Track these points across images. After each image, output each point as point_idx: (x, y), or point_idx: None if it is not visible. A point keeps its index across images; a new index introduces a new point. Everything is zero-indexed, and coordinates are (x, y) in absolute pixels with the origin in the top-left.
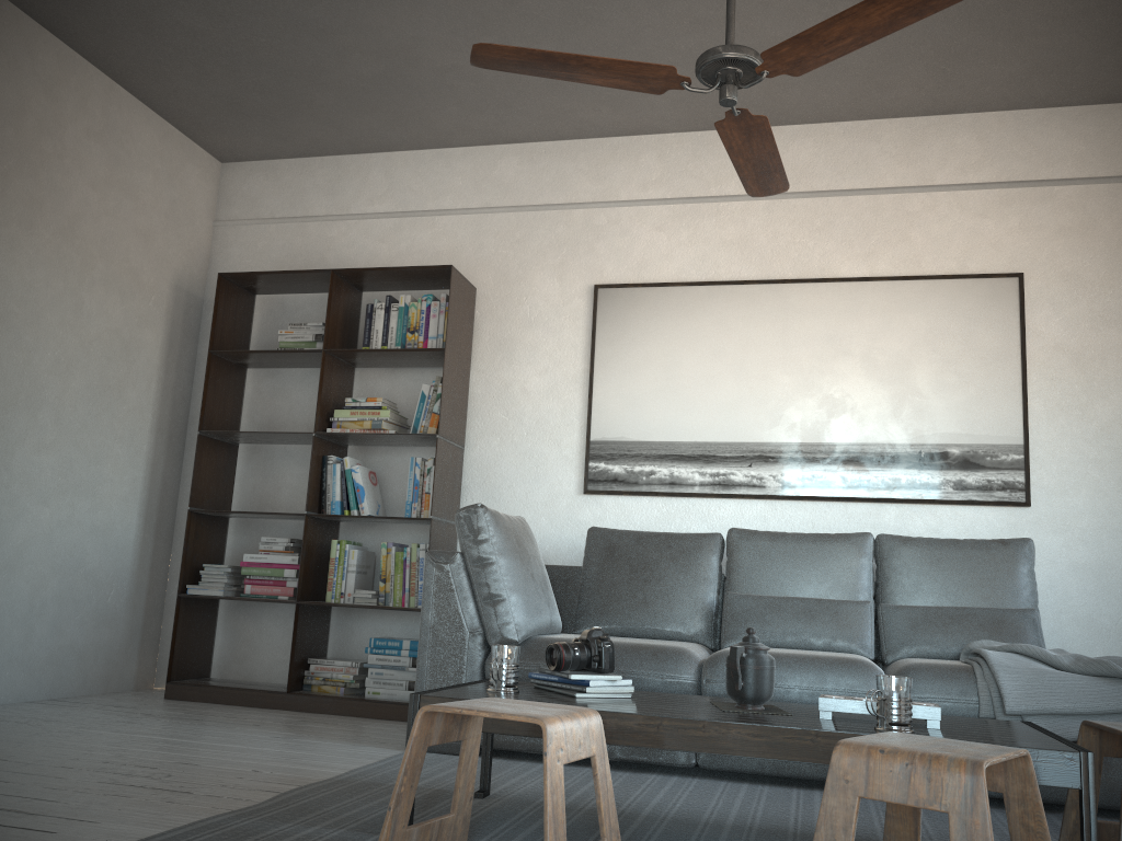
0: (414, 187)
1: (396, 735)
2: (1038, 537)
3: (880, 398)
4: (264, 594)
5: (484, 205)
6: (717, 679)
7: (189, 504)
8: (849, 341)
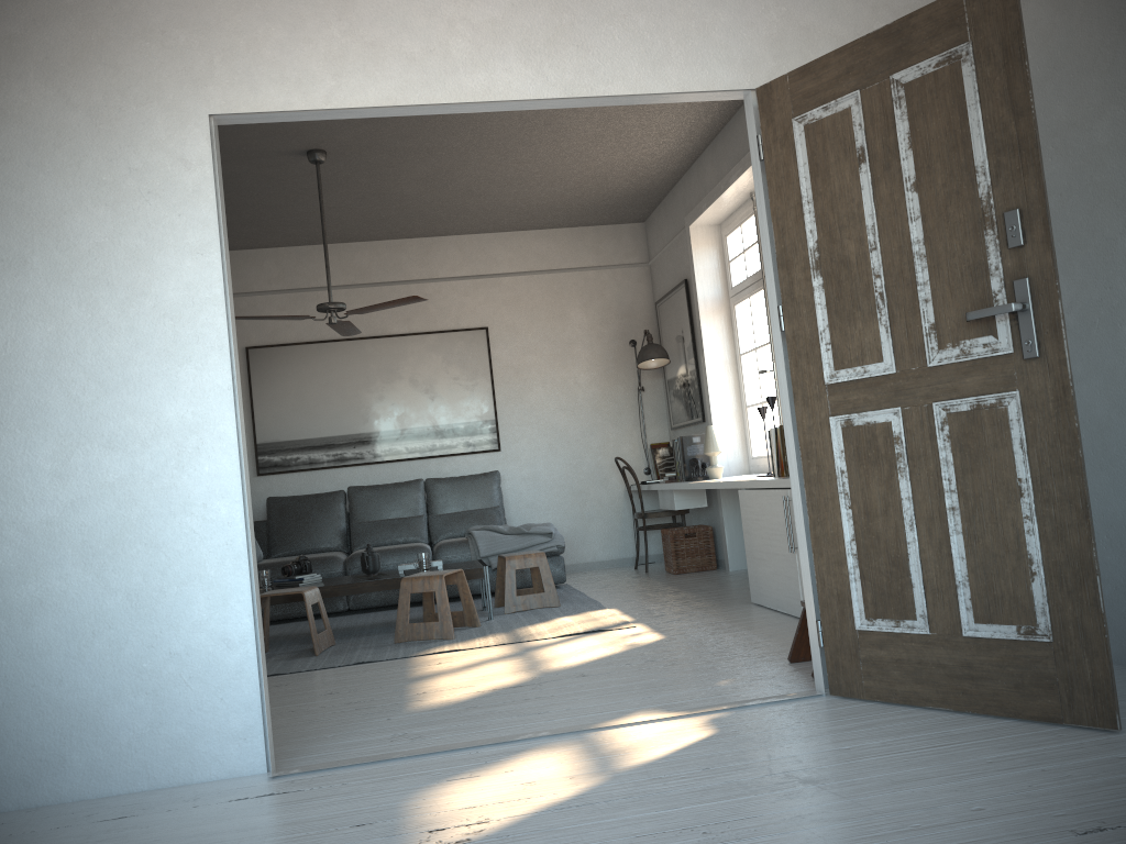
0: None
1: None
2: (506, 466)
3: (421, 401)
4: None
5: None
6: (354, 567)
7: None
8: (402, 370)
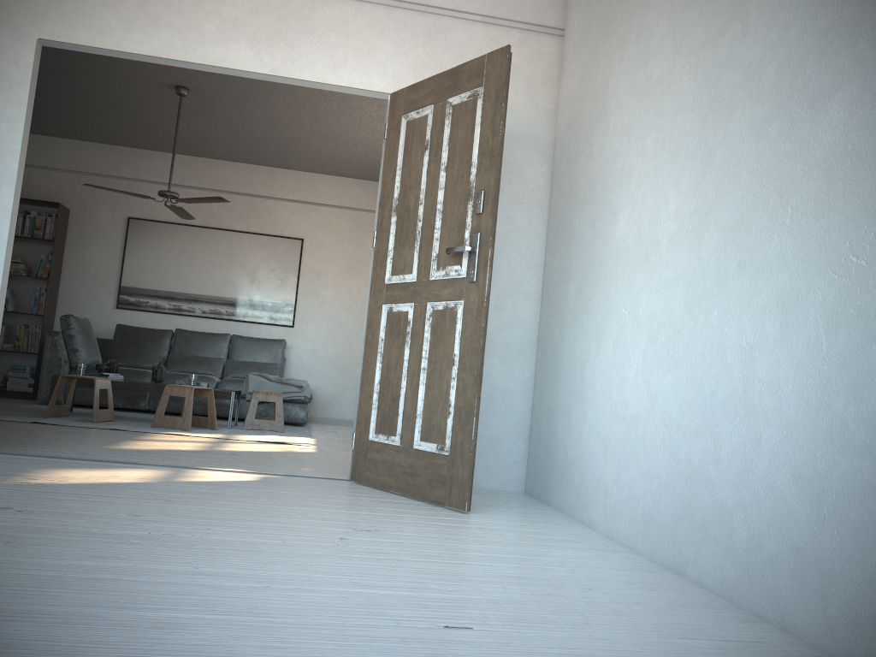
0: (39, 154)
1: (26, 402)
2: (295, 338)
3: (245, 281)
4: None
5: (76, 170)
6: None
7: None
8: (235, 256)
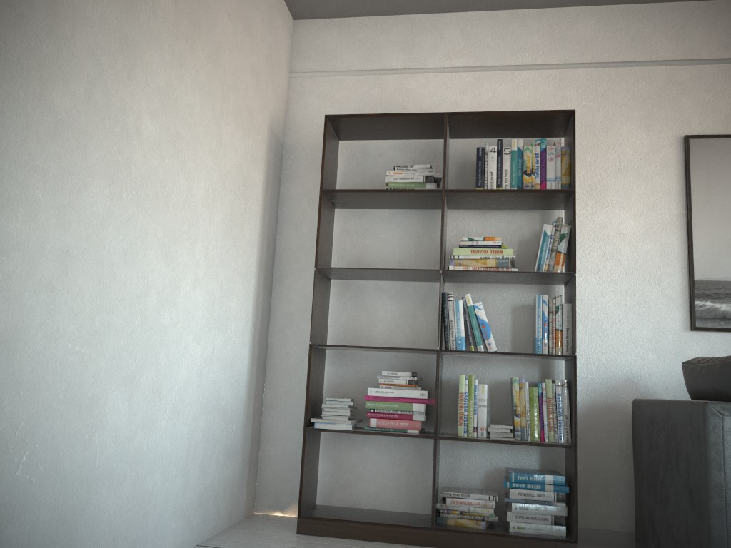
0: (491, 44)
1: None
2: None
3: None
4: (391, 427)
5: (564, 61)
6: None
7: (309, 338)
8: None
